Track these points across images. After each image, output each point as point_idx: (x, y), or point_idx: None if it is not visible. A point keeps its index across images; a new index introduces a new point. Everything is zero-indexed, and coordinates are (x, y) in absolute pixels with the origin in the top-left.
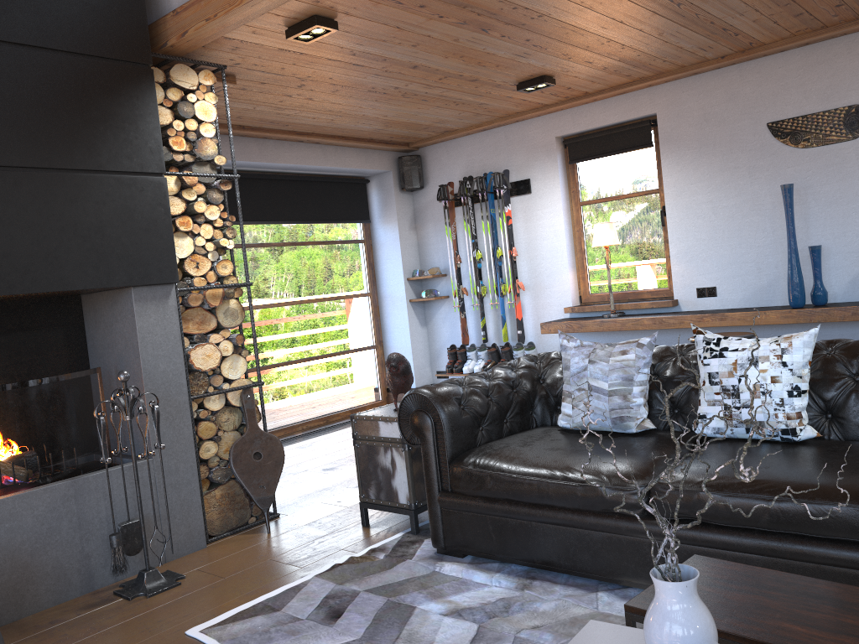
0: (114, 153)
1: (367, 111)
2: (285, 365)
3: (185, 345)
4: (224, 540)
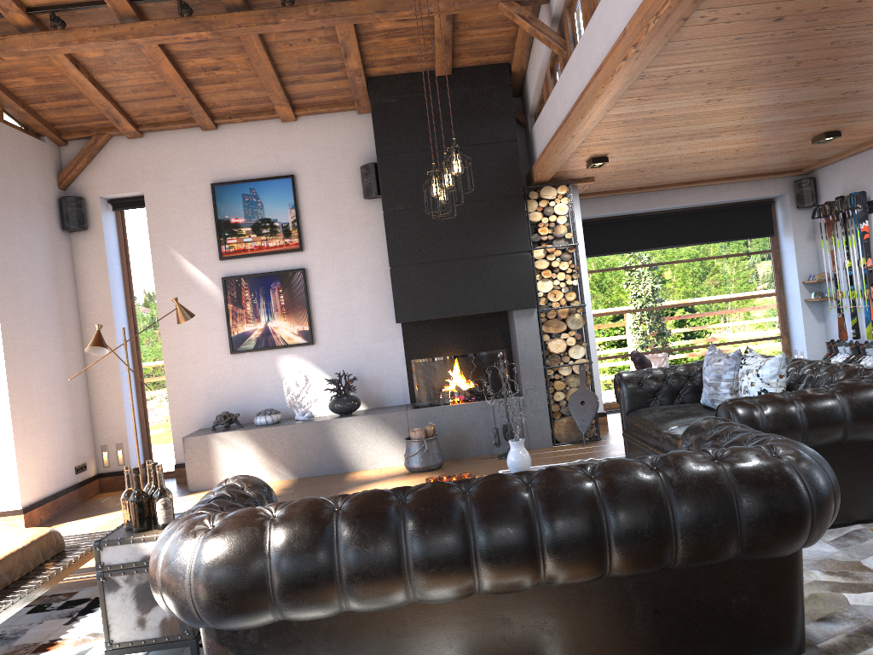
0: (503, 244)
1: (716, 168)
2: (690, 348)
3: (547, 339)
4: (563, 445)
